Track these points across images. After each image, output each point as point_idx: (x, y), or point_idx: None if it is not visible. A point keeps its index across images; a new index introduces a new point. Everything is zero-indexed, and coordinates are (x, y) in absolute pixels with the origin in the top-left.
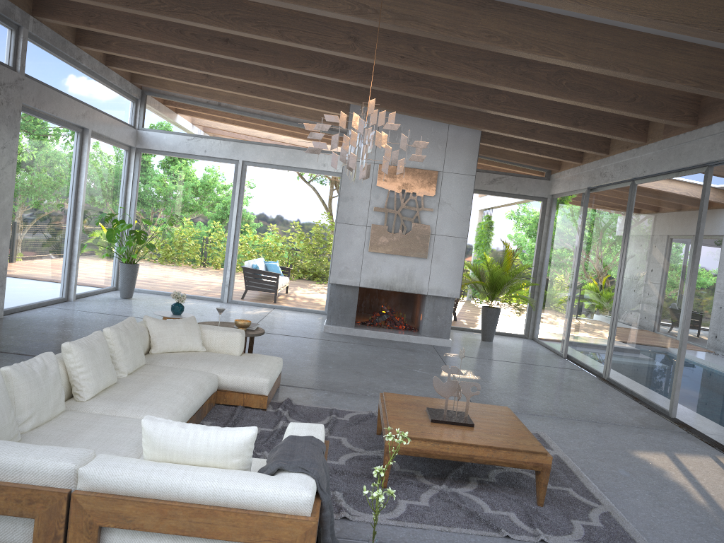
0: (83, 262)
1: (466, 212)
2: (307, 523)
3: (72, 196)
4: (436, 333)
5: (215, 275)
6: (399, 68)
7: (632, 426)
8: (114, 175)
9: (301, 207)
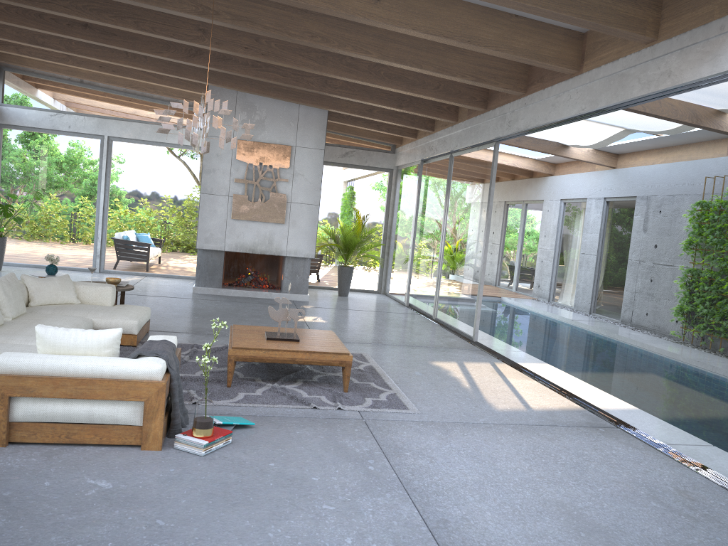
0: None
1: (318, 182)
2: (159, 384)
3: None
4: (296, 290)
5: (86, 246)
6: (245, 57)
7: (440, 348)
8: None
9: (168, 180)
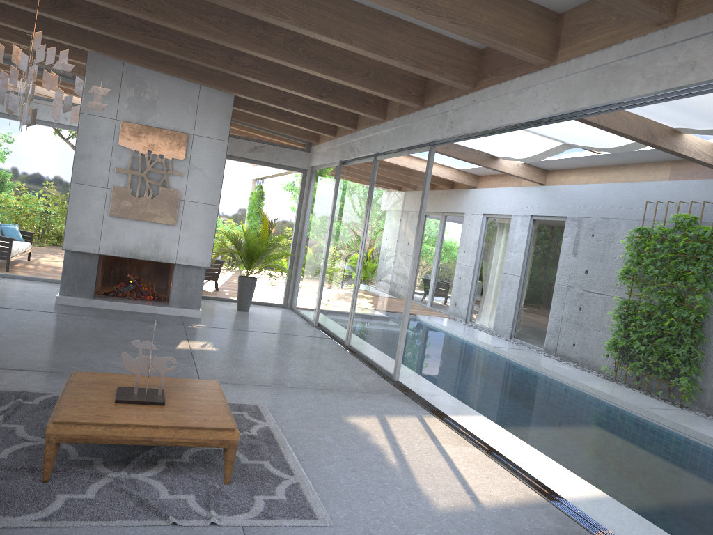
0: None
1: (219, 178)
2: None
3: None
4: (186, 303)
5: None
6: (124, 12)
7: (355, 391)
8: None
9: (38, 164)
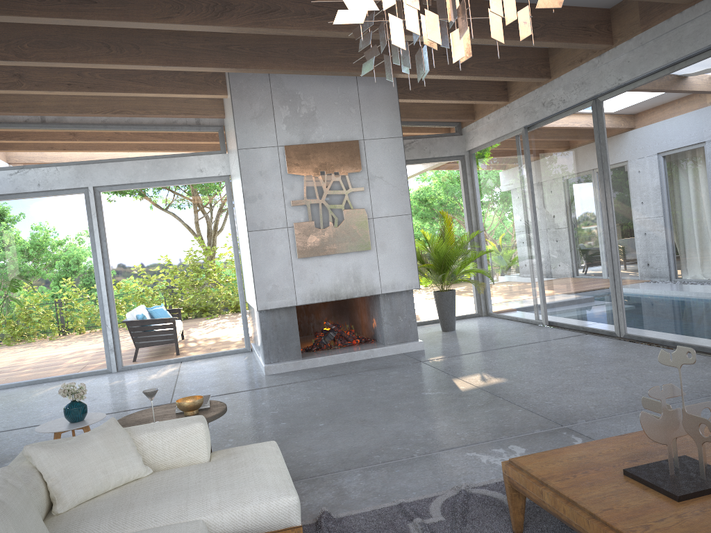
0: None
1: (403, 182)
2: None
3: None
4: (402, 337)
5: (93, 340)
6: None
7: None
8: None
9: (185, 228)
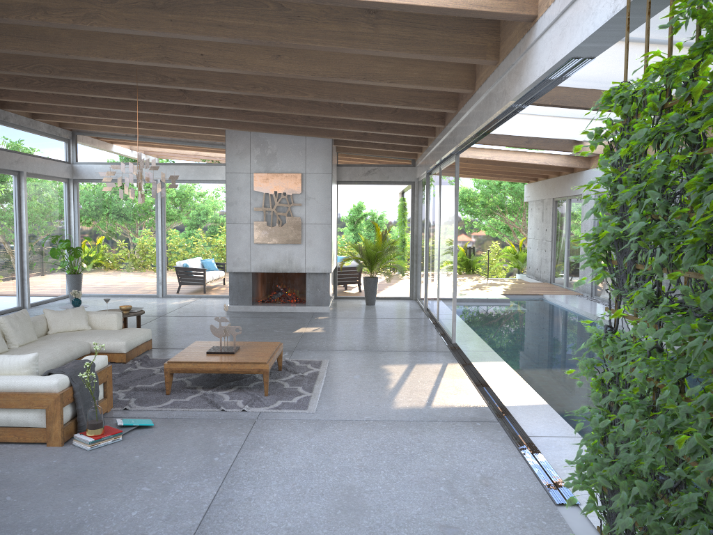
0: (35, 277)
1: (328, 203)
2: (55, 395)
3: (17, 226)
4: (318, 302)
5: (150, 276)
6: (222, 107)
7: (409, 351)
8: (56, 204)
9: (213, 212)
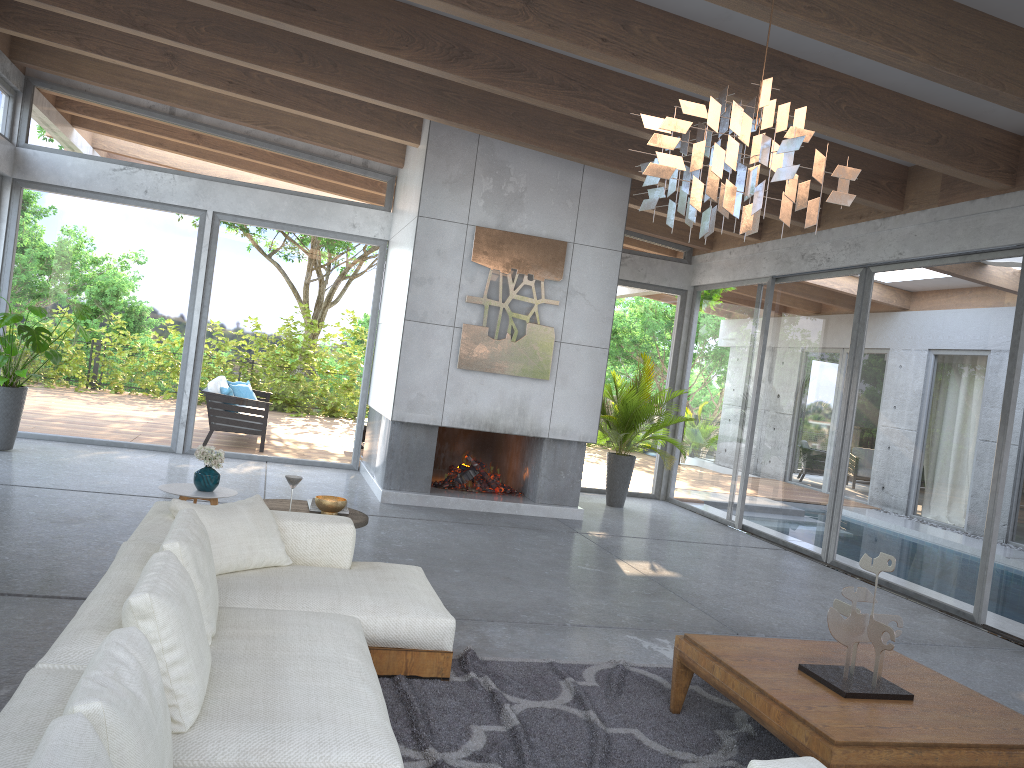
0: None
1: (608, 308)
2: None
3: None
4: (558, 498)
5: (162, 406)
6: (594, 59)
7: (958, 646)
8: None
9: (314, 293)
